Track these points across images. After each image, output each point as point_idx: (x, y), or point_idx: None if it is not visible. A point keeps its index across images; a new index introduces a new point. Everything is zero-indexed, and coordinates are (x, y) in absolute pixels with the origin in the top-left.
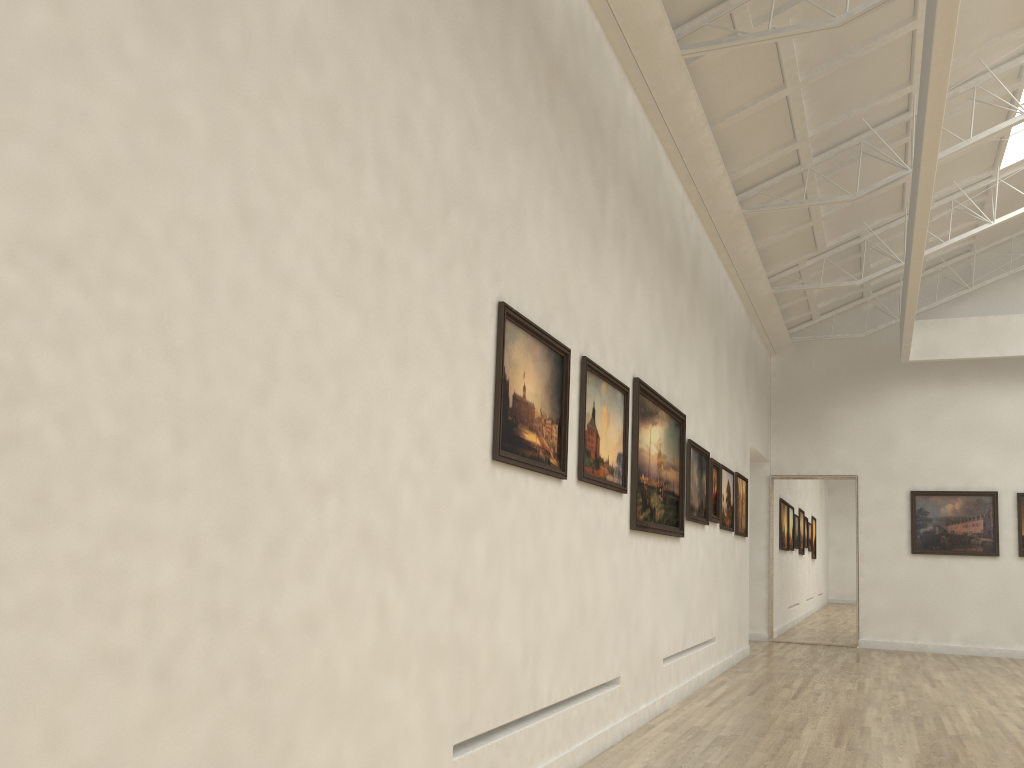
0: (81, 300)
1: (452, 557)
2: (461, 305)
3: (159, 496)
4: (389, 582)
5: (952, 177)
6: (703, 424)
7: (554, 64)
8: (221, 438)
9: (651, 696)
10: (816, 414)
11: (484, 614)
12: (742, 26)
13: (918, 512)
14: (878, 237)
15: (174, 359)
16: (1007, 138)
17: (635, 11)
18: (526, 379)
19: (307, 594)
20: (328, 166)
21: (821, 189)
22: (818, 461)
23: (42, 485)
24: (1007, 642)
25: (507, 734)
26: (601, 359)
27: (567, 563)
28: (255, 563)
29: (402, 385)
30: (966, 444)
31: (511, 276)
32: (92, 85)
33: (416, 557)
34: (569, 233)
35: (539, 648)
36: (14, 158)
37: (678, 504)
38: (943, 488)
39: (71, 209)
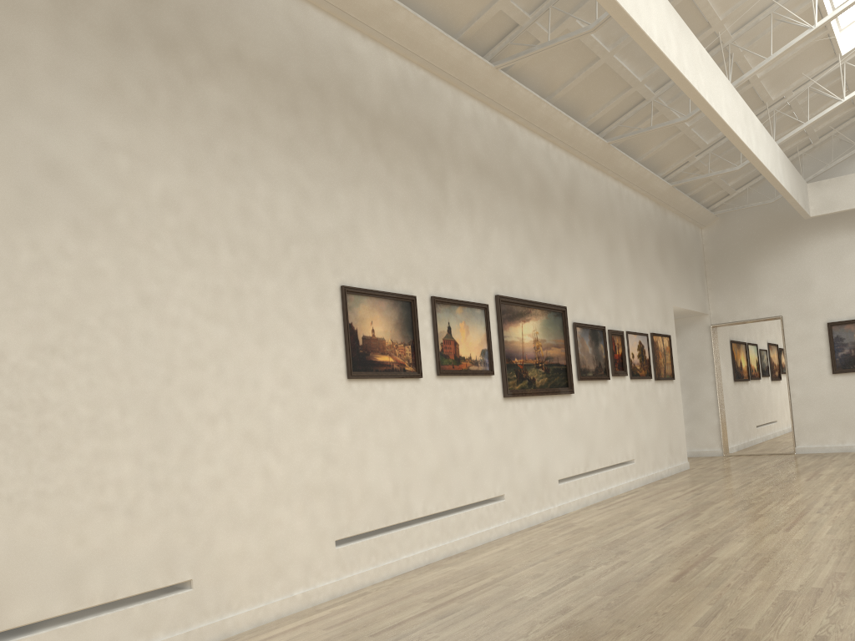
0: (64, 364)
1: (319, 438)
2: (307, 297)
3: (116, 437)
4: (270, 458)
5: (799, 71)
6: (596, 306)
7: (376, 120)
8: (146, 405)
9: (545, 505)
10: (743, 270)
11: (353, 467)
12: (540, 35)
13: (835, 339)
14: None
15: (115, 376)
16: (833, 34)
17: (444, 57)
18: (374, 324)
19: (211, 470)
20: (193, 257)
21: (677, 109)
22: (748, 308)
23: (59, 442)
24: None
25: (385, 533)
26: (454, 292)
27: (433, 428)
28: (176, 459)
29: (265, 353)
30: None
31: (351, 267)
32: (54, 273)
33: (289, 442)
34: (407, 221)
35: (409, 482)
36: (25, 316)
37: (566, 371)
38: (854, 317)
39: (53, 328)
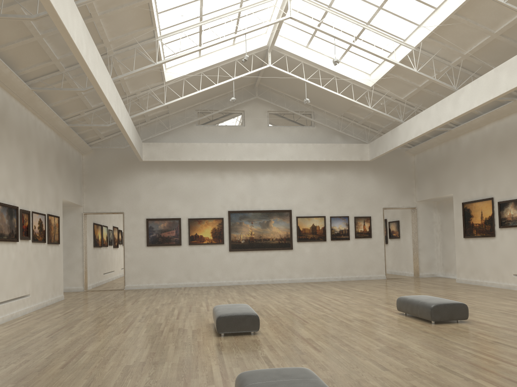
0: None
1: None
2: None
3: None
4: None
5: (145, 82)
6: (13, 193)
7: None
8: None
9: None
10: (105, 183)
11: None
12: None
13: (150, 228)
14: None
15: None
16: (163, 69)
17: None
18: None
19: None
20: None
21: (78, 82)
22: (106, 206)
23: None
24: (184, 280)
25: None
26: None
27: None
28: None
29: None
30: (169, 198)
31: None
32: None
33: None
34: None
35: None
36: None
37: None
38: (160, 217)
39: None
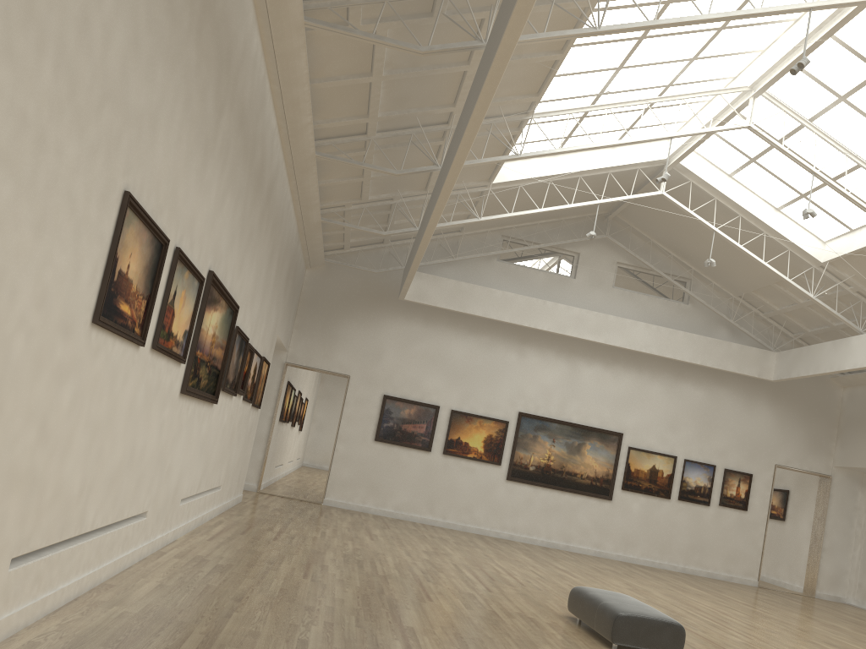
0: None
1: (44, 401)
2: (96, 188)
3: None
4: None
5: (463, 178)
6: (249, 315)
7: None
8: None
9: (166, 529)
10: (330, 322)
11: (58, 451)
12: (354, 20)
13: (386, 411)
14: (405, 204)
15: None
16: (502, 164)
17: None
18: (132, 259)
19: None
20: (17, 46)
21: (376, 157)
22: (324, 359)
23: None
24: (423, 512)
25: (54, 552)
26: (189, 251)
27: (129, 415)
28: None
29: (36, 249)
30: (428, 368)
31: (139, 170)
32: None
33: (16, 397)
34: (189, 143)
35: (94, 483)
36: None
37: (218, 377)
38: (406, 397)
39: None
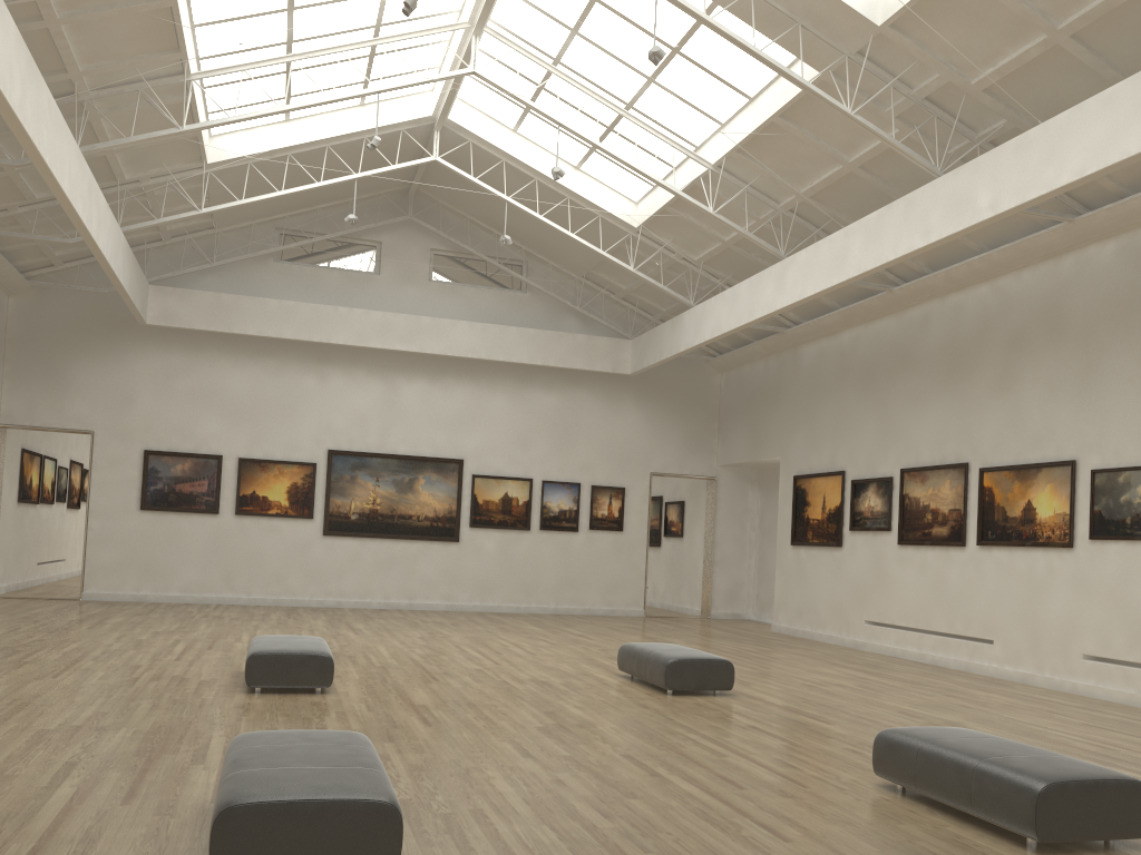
0: None
1: None
2: None
3: None
4: None
5: (161, 160)
6: None
7: None
8: None
9: None
10: (56, 365)
11: None
12: None
13: (151, 471)
14: None
15: None
16: (202, 139)
17: None
18: None
19: None
20: None
21: (5, 143)
22: (54, 413)
23: None
24: (219, 590)
25: None
26: None
27: None
28: None
29: None
30: (200, 410)
31: None
32: None
33: None
34: None
35: None
36: None
37: None
38: (176, 449)
39: None
